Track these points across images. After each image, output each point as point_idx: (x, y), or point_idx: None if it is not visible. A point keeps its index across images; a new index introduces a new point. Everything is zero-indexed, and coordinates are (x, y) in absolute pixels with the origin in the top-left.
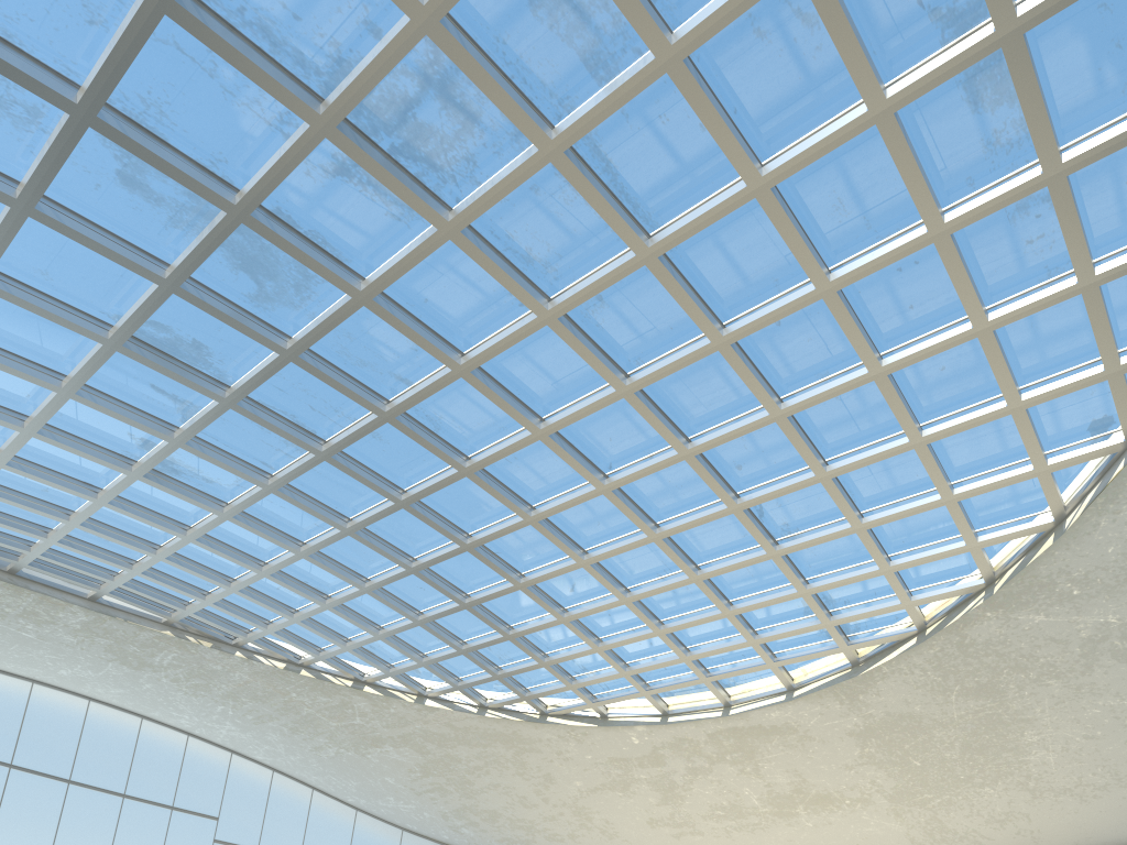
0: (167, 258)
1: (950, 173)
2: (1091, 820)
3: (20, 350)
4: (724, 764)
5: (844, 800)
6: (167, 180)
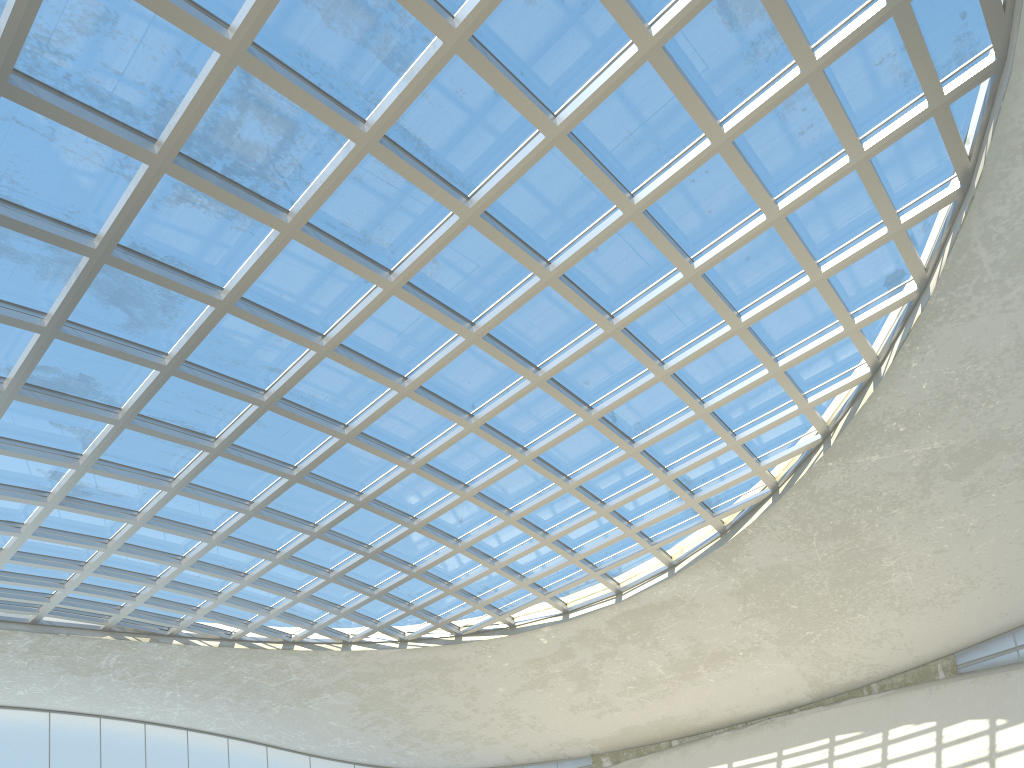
0: (43, 307)
1: (720, 88)
2: (954, 623)
3: None
4: (627, 644)
5: (738, 652)
6: (30, 240)
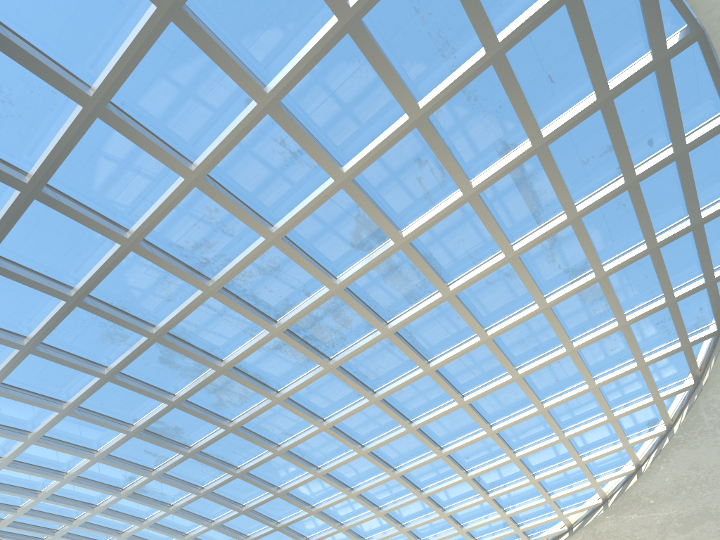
0: (173, 391)
1: (573, 326)
2: None
3: (74, 440)
4: None
5: None
6: (185, 358)
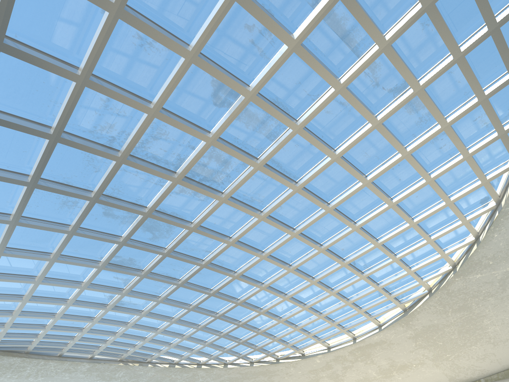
0: (120, 234)
1: (405, 134)
2: None
3: (66, 277)
4: (358, 362)
5: (412, 365)
6: (120, 210)
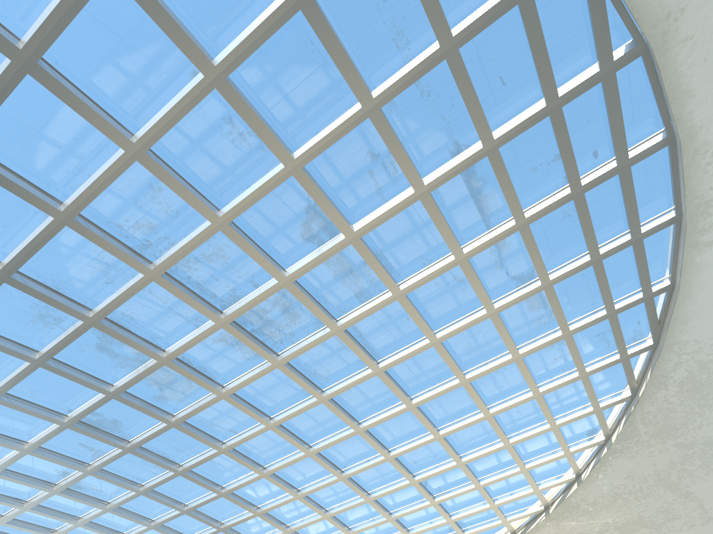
0: (112, 381)
1: (519, 333)
2: None
3: (1, 430)
4: None
5: None
6: (124, 347)
